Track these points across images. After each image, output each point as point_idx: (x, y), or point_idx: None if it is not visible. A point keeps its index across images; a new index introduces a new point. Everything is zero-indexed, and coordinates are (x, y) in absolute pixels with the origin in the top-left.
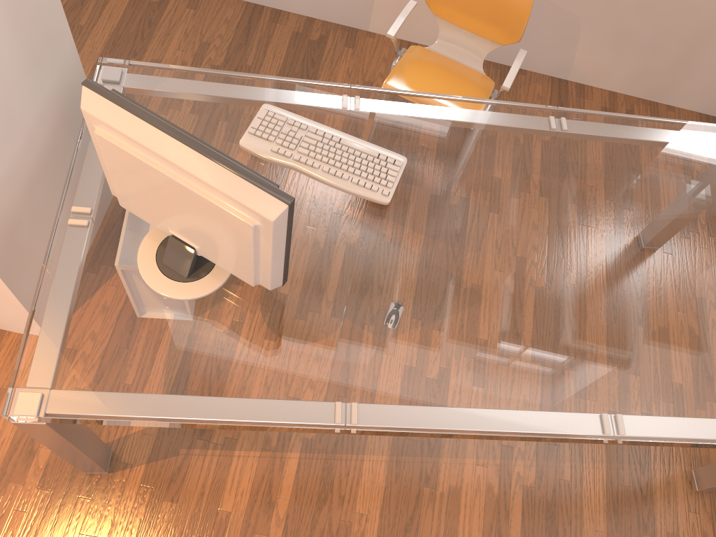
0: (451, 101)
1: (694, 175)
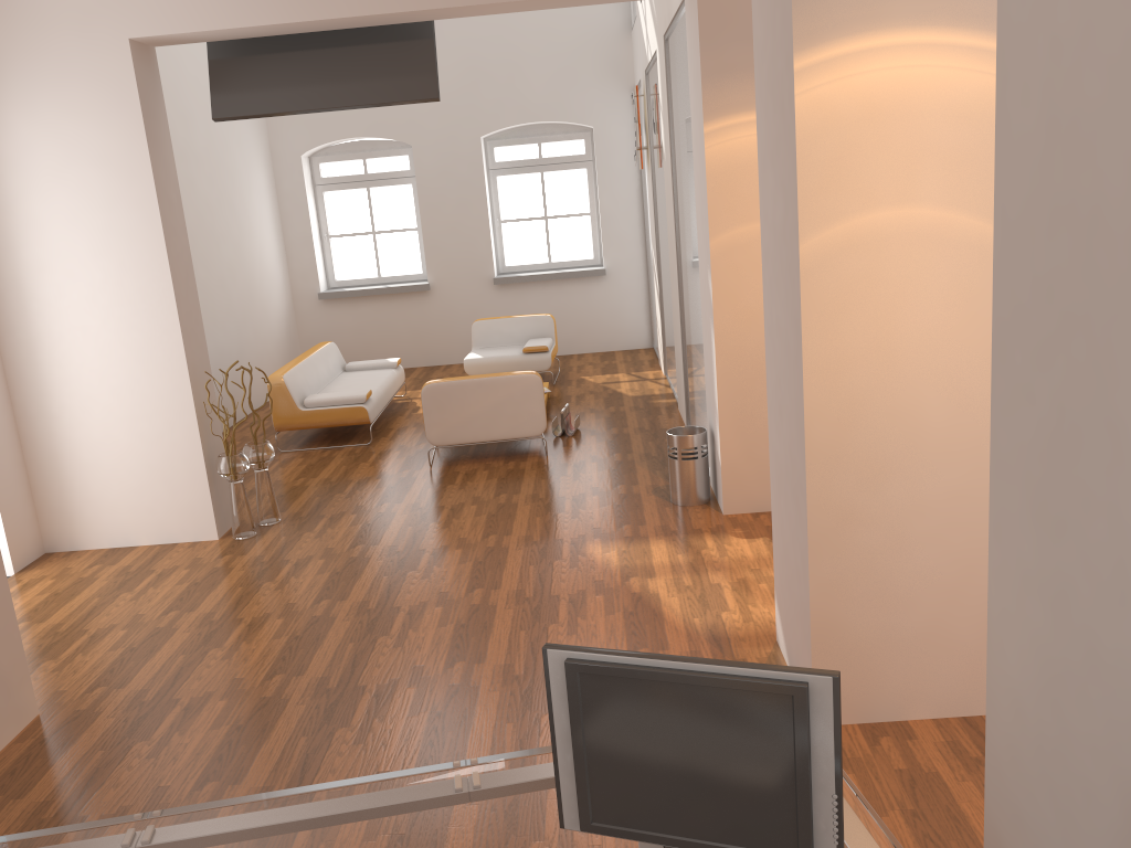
0: None
1: None
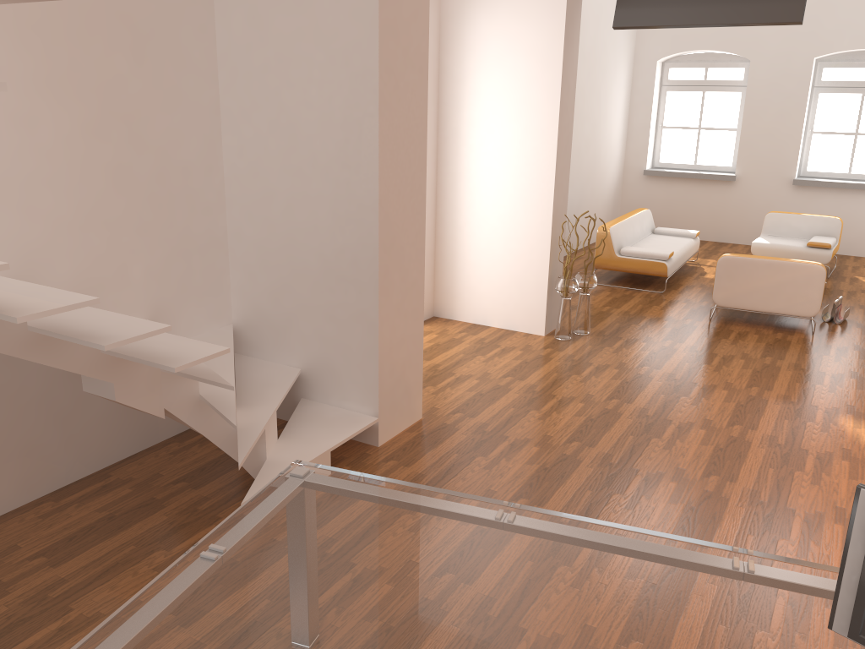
0: None
1: (240, 642)
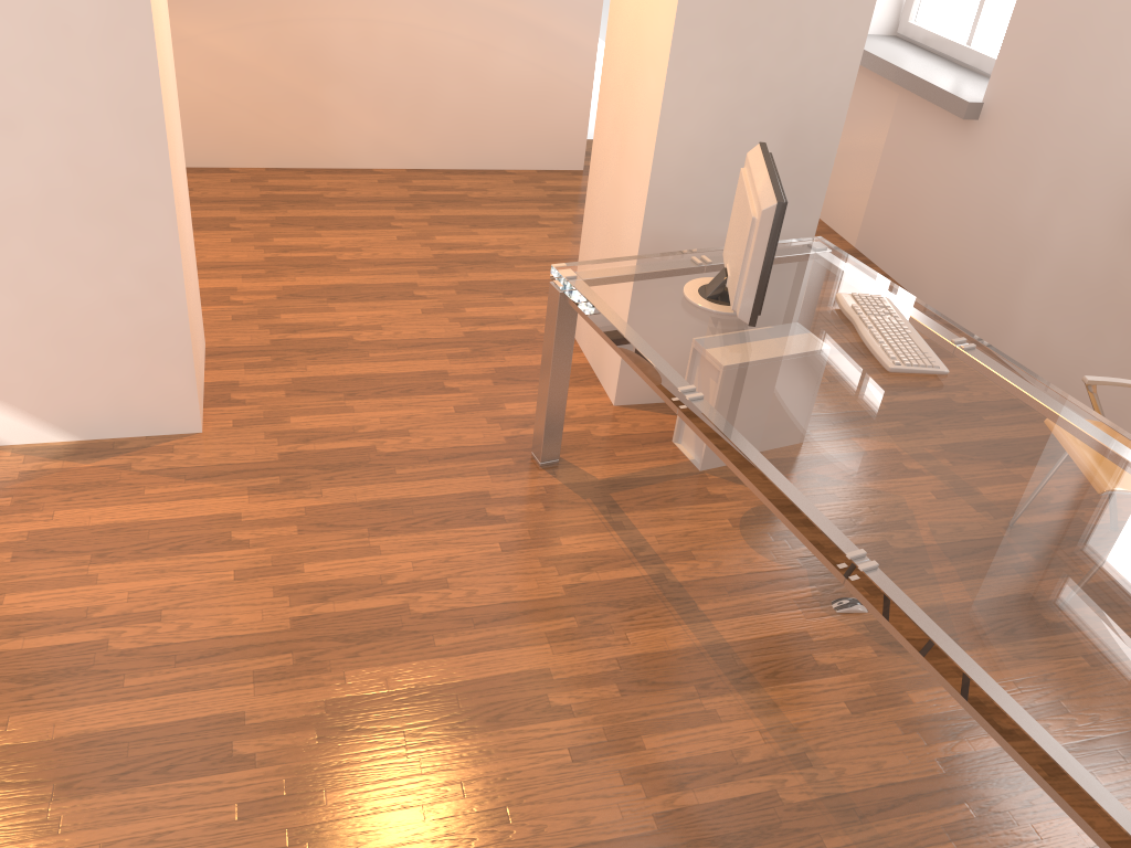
0: (1053, 390)
1: None
